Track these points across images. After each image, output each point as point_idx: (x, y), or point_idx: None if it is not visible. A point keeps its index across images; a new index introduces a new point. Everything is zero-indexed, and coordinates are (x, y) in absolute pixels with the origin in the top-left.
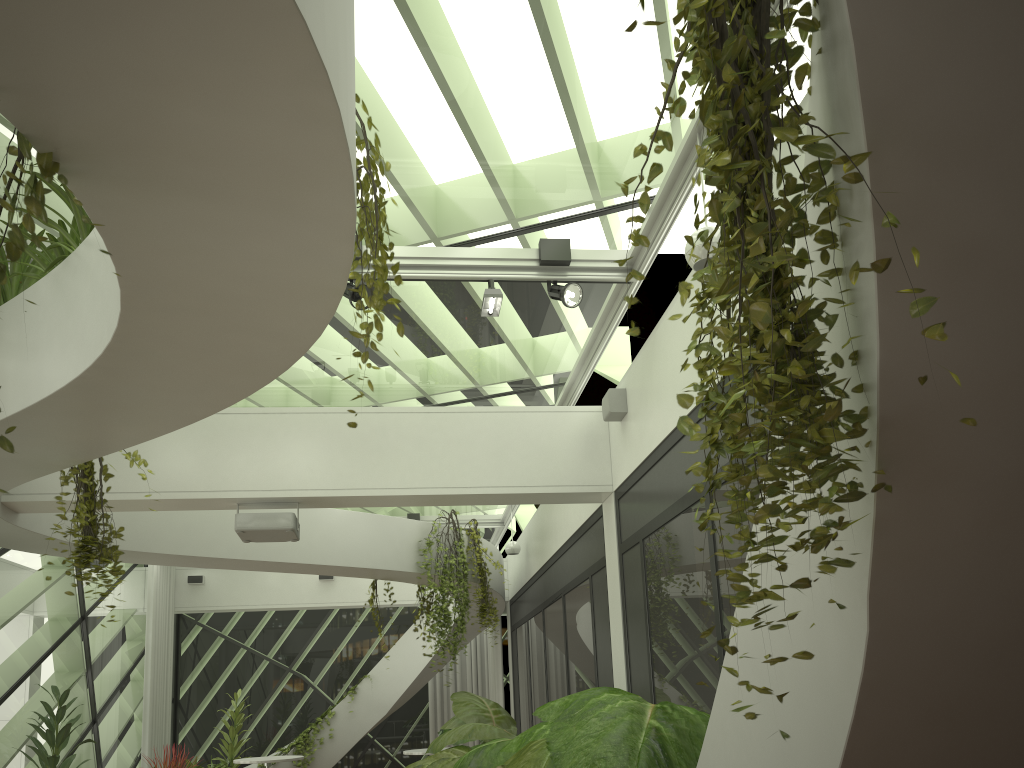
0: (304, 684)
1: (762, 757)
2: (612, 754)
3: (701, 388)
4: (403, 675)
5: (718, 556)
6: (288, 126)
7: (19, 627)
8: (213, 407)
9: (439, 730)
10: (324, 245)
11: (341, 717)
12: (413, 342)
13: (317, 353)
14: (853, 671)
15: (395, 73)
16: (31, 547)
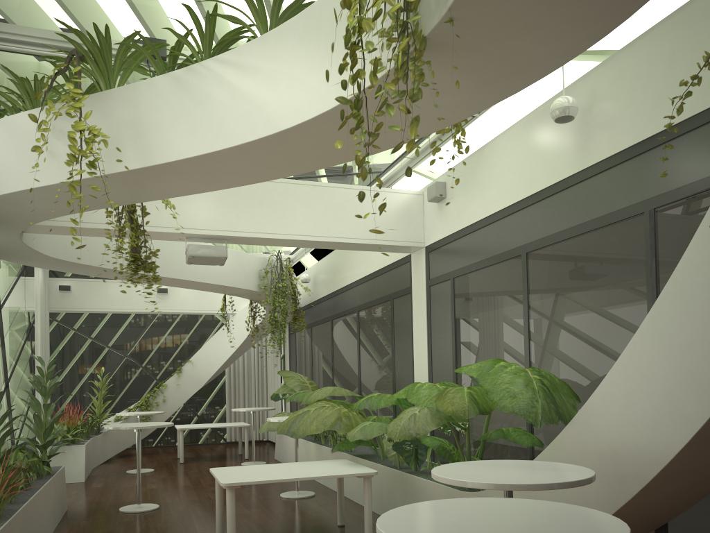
0: (137, 366)
1: (664, 384)
2: (524, 391)
3: None
4: (215, 361)
5: (530, 290)
6: (553, 52)
7: None
8: (272, 177)
9: (232, 398)
10: (479, 103)
11: (171, 388)
12: None
13: None
14: None
15: None
16: (15, 258)
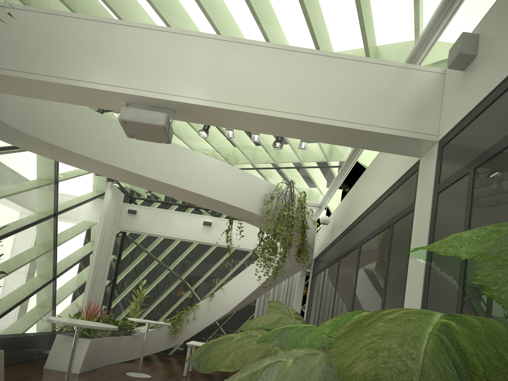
0: (186, 287)
1: None
2: None
3: None
4: (242, 291)
5: None
6: None
7: (3, 204)
8: None
9: None
10: None
11: (202, 309)
12: (289, 2)
13: (212, 7)
14: None
15: None
16: None
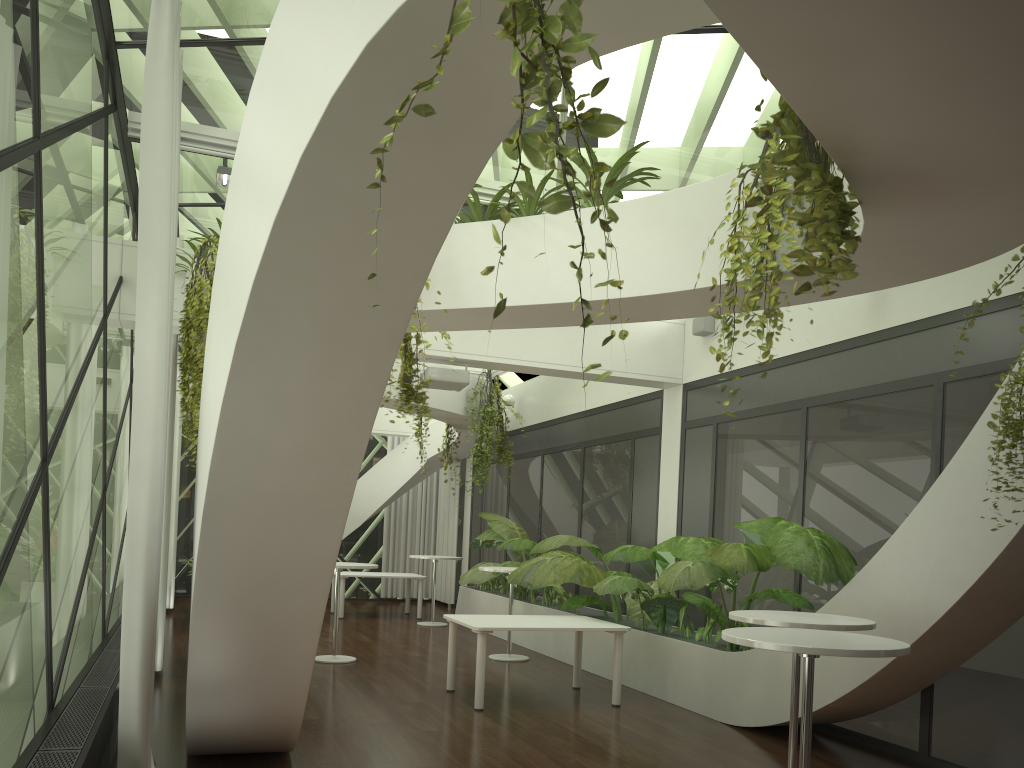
0: None
1: (940, 550)
2: (806, 550)
3: (1004, 414)
4: (378, 494)
5: (808, 447)
6: (875, 284)
7: None
8: (574, 324)
9: (391, 543)
10: (803, 300)
11: None
12: None
13: None
14: (1021, 517)
15: (706, 122)
16: None
